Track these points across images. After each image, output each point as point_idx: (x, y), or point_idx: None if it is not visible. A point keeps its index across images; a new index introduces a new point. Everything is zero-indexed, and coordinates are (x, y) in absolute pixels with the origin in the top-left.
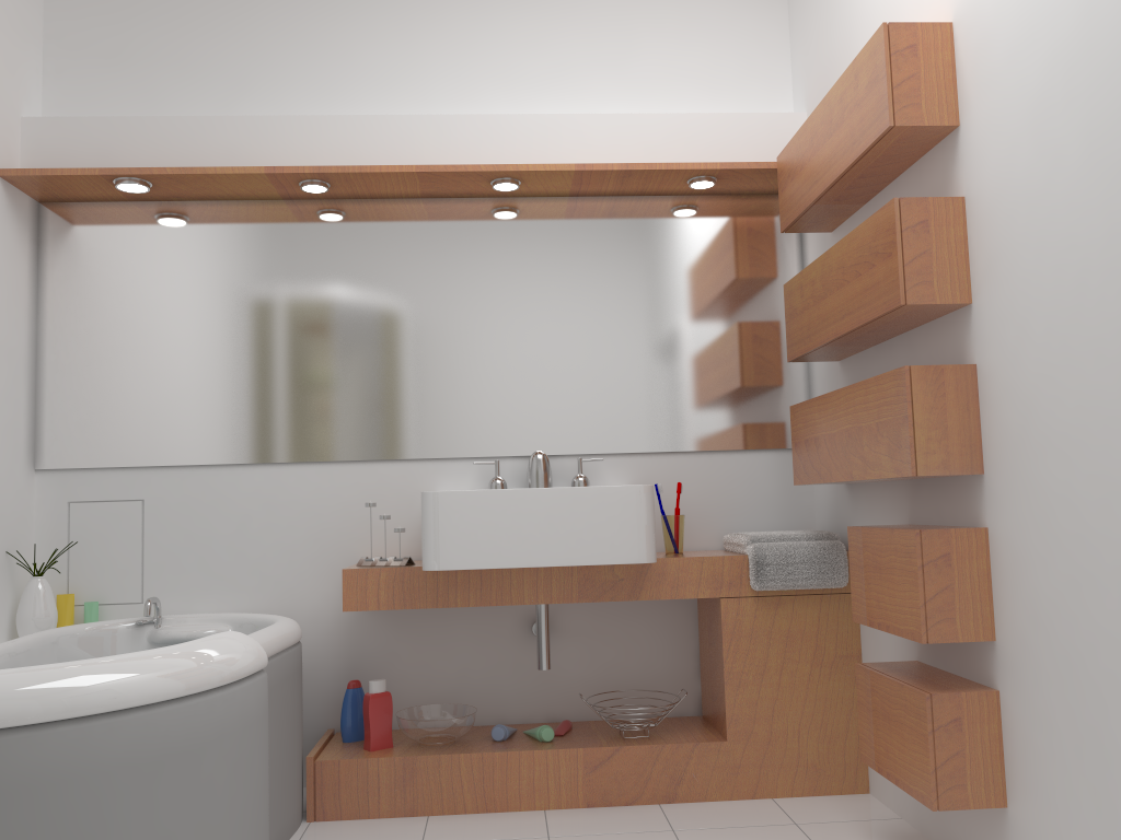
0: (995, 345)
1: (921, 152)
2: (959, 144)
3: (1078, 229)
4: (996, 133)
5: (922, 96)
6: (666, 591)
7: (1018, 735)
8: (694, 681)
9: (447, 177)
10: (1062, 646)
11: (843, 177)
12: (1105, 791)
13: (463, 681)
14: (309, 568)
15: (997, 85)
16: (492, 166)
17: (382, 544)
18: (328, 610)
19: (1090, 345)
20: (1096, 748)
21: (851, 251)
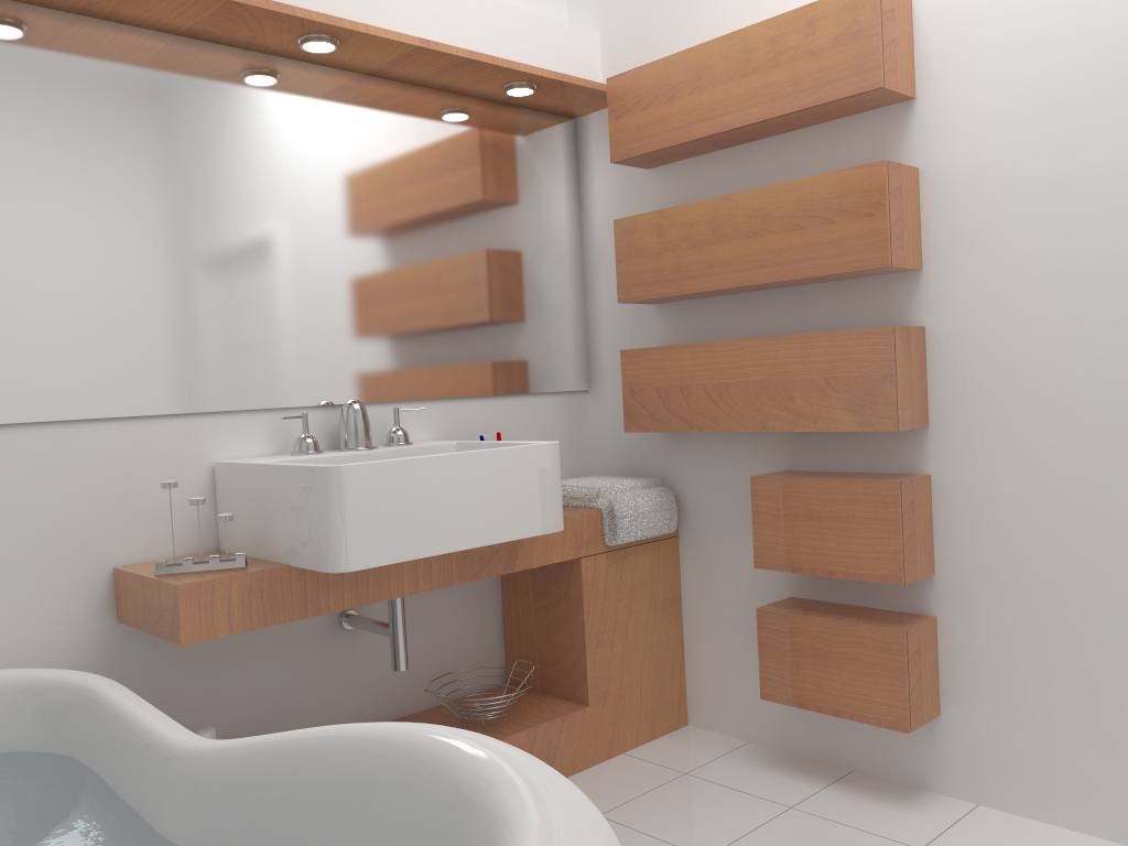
0: (960, 311)
1: (849, 114)
2: (913, 117)
3: (1105, 221)
4: (980, 117)
5: (898, 63)
6: (537, 557)
7: (964, 653)
8: (498, 648)
9: (256, 17)
10: (1042, 575)
11: (760, 123)
12: (1093, 688)
13: (262, 704)
14: (32, 586)
15: (987, 72)
16: (326, 17)
17: (144, 537)
18: (68, 645)
19: (1113, 323)
20: (1085, 655)
21: (783, 201)
